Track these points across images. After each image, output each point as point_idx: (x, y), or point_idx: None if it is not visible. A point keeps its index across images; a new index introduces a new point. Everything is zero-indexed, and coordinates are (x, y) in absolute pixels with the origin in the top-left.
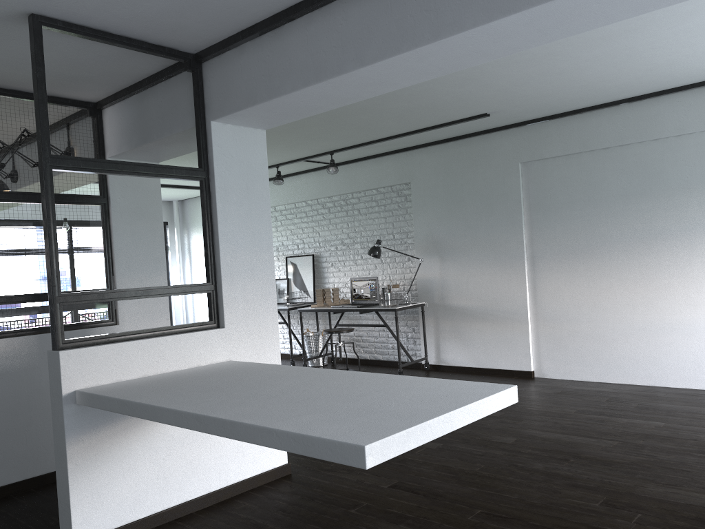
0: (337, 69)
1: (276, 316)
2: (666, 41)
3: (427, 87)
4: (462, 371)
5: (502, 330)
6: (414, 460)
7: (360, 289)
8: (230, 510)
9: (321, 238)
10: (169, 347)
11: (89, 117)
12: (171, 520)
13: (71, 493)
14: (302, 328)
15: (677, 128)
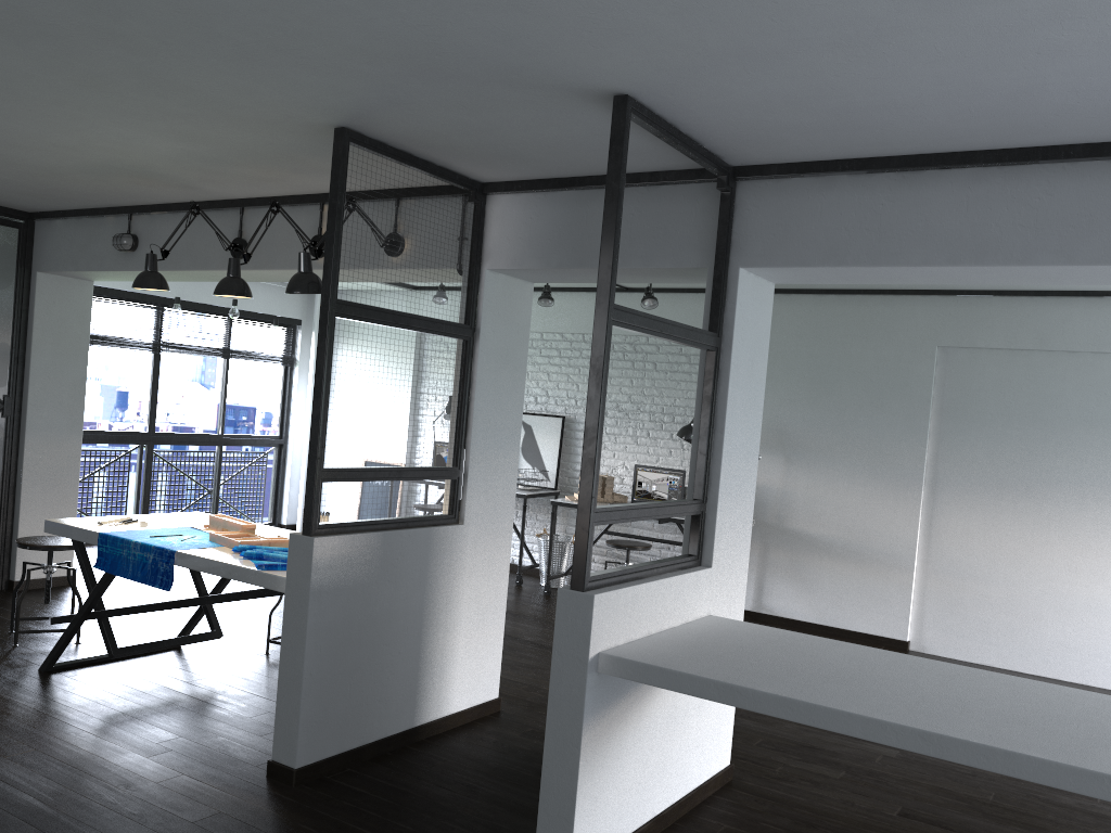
0: (1019, 256)
1: (748, 553)
2: None
3: None
4: (795, 627)
5: (869, 578)
6: (887, 774)
7: (651, 484)
8: None
9: (580, 394)
10: (670, 593)
11: (471, 203)
12: None
13: (577, 802)
14: (553, 529)
15: None
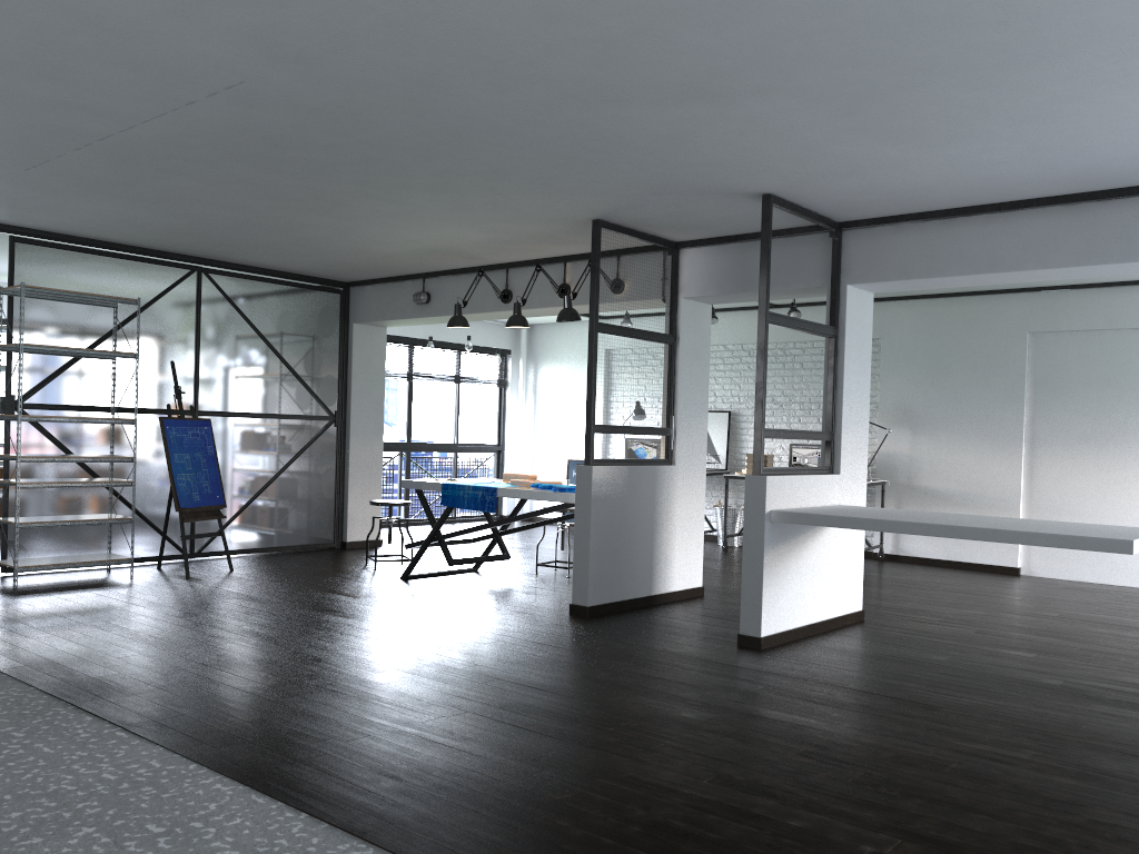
0: (1015, 265)
1: (866, 469)
2: None
3: None
4: (927, 563)
5: None
6: (974, 620)
7: (803, 458)
8: (848, 635)
9: (742, 392)
10: (813, 485)
11: (669, 256)
12: (804, 636)
13: (763, 595)
14: (726, 498)
15: None
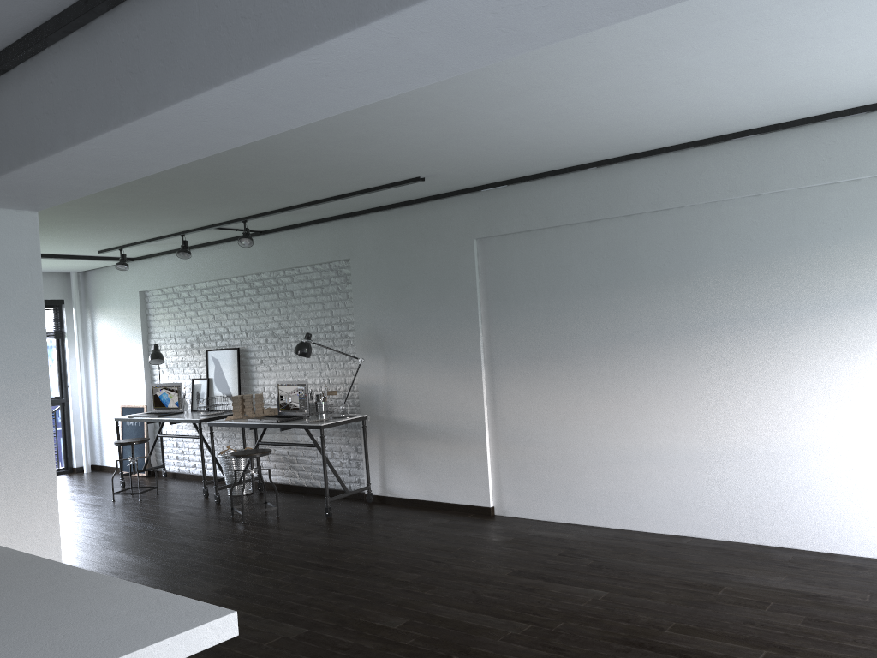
0: (50, 144)
1: (53, 468)
2: (596, 99)
3: (313, 147)
4: (411, 505)
5: (456, 454)
6: None
7: (288, 396)
8: None
9: (248, 327)
10: None
11: None
12: None
13: None
14: (213, 447)
15: (651, 202)
